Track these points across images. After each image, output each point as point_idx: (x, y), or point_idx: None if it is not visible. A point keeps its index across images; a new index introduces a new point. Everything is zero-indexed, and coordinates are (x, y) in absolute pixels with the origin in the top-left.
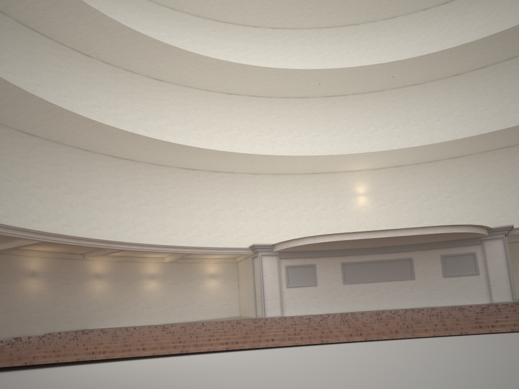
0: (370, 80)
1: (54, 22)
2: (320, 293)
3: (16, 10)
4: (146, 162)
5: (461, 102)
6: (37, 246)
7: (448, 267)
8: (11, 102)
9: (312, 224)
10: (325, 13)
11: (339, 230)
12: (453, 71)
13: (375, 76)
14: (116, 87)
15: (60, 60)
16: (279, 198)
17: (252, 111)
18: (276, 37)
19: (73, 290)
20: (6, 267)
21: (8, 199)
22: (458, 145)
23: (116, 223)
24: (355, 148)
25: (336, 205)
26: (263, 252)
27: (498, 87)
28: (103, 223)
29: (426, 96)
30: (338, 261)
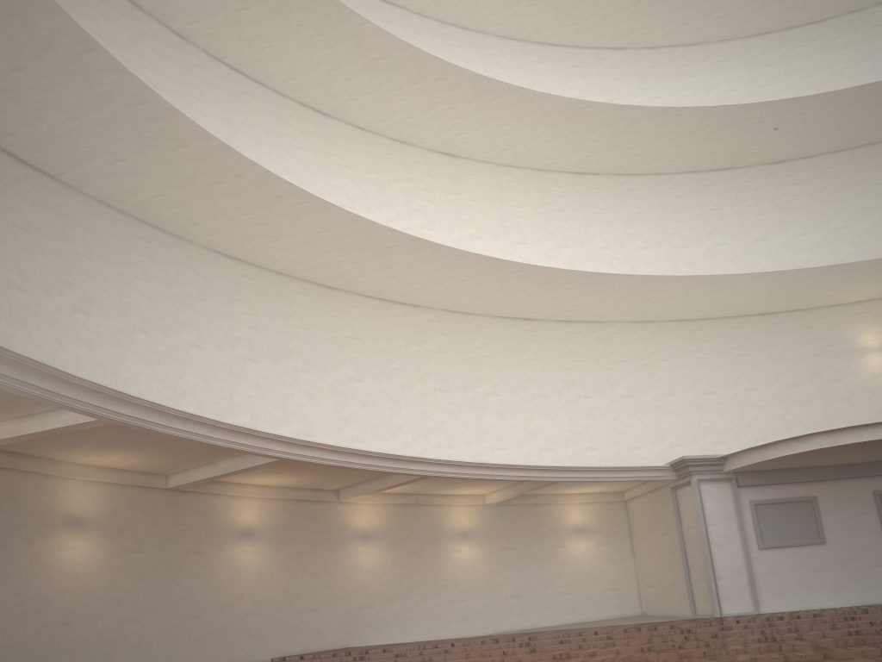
0: (872, 118)
1: (272, 48)
2: (834, 560)
3: (207, 30)
4: (439, 309)
5: None
6: (257, 475)
7: None
8: (208, 183)
9: (772, 416)
10: (758, 5)
11: (833, 427)
12: None
13: None
14: (378, 171)
15: (280, 122)
16: (696, 367)
17: (627, 202)
18: (660, 64)
19: (321, 565)
20: (199, 520)
21: (200, 383)
22: None
23: (391, 428)
24: (846, 257)
25: (819, 376)
26: (700, 474)
27: None
28: (368, 428)
29: None
30: (867, 488)
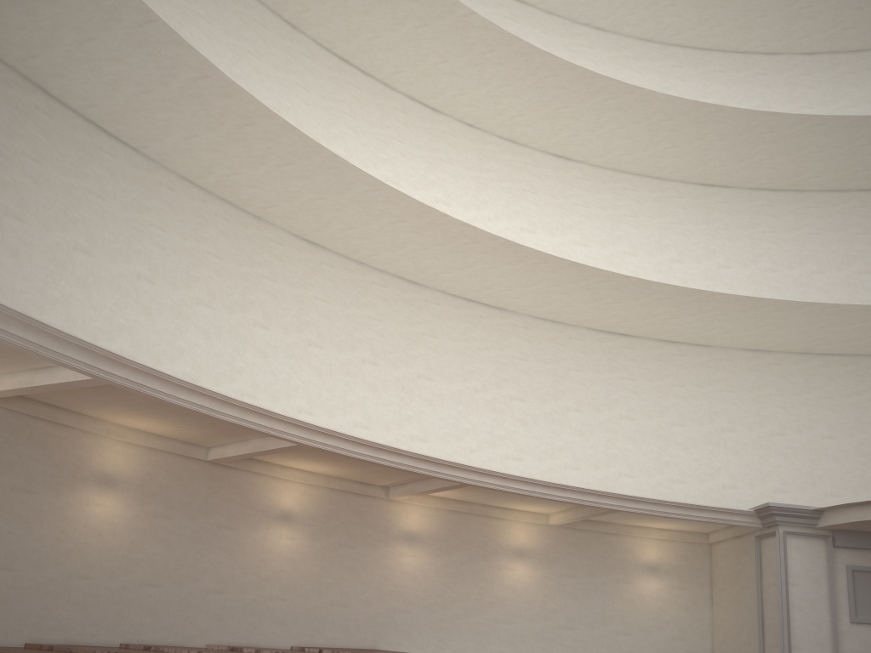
0: None
1: (379, 39)
2: None
3: (316, 20)
4: (527, 315)
5: None
6: (297, 460)
7: None
8: (279, 164)
9: None
10: None
11: None
12: None
13: None
14: (482, 170)
15: (384, 114)
16: (815, 407)
17: (757, 219)
18: (817, 71)
19: (359, 561)
20: (236, 497)
21: (259, 362)
22: None
23: (457, 432)
24: None
25: None
26: (789, 526)
27: None
28: (431, 428)
29: None
30: None
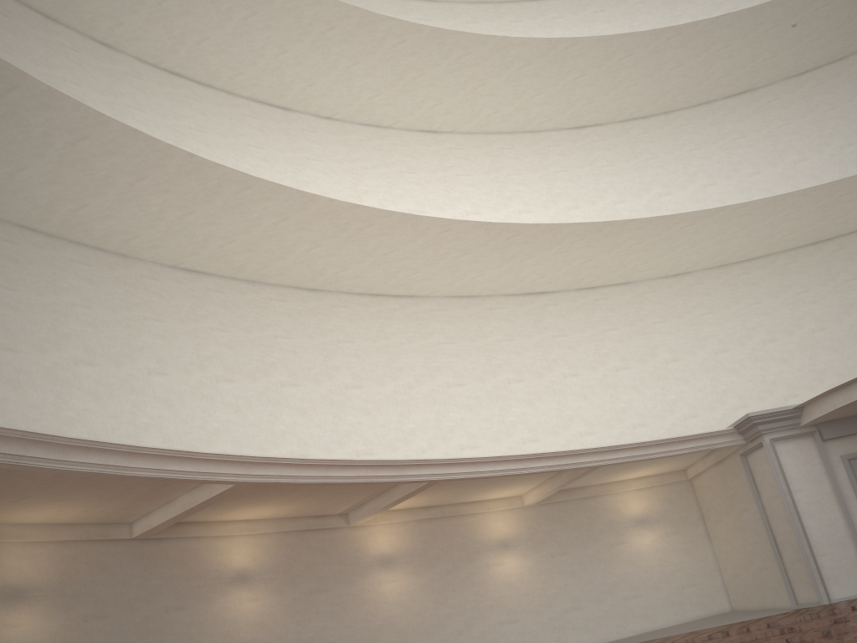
0: None
1: (208, 41)
2: None
3: (133, 33)
4: (441, 296)
5: None
6: (238, 509)
7: None
8: (130, 182)
9: (849, 356)
10: None
11: None
12: None
13: None
14: (353, 160)
15: (235, 123)
16: (748, 315)
17: (637, 149)
18: None
19: (337, 603)
20: (179, 570)
21: (165, 413)
22: None
23: (403, 435)
24: None
25: None
26: (773, 433)
27: None
28: (375, 438)
29: None
30: None
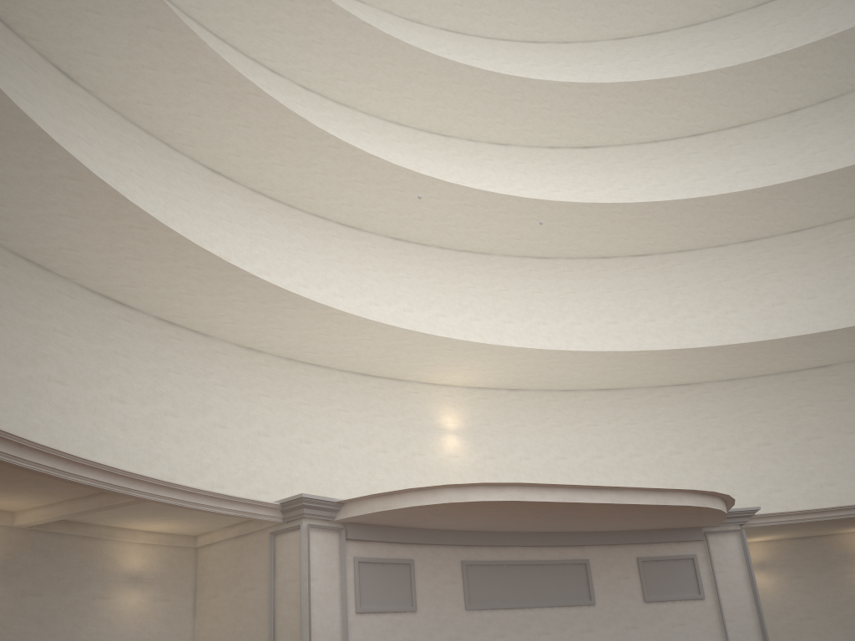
0: (482, 227)
1: None
2: (421, 630)
3: None
4: (7, 249)
5: (612, 301)
6: None
7: (650, 582)
8: None
9: (359, 478)
10: (407, 95)
11: None
12: (604, 249)
13: (495, 220)
14: None
15: None
16: (296, 412)
17: (257, 221)
18: (311, 106)
19: None
20: None
21: None
22: (633, 364)
23: None
24: None
25: (405, 447)
26: (311, 519)
27: (668, 289)
28: None
29: (558, 280)
30: (457, 557)
